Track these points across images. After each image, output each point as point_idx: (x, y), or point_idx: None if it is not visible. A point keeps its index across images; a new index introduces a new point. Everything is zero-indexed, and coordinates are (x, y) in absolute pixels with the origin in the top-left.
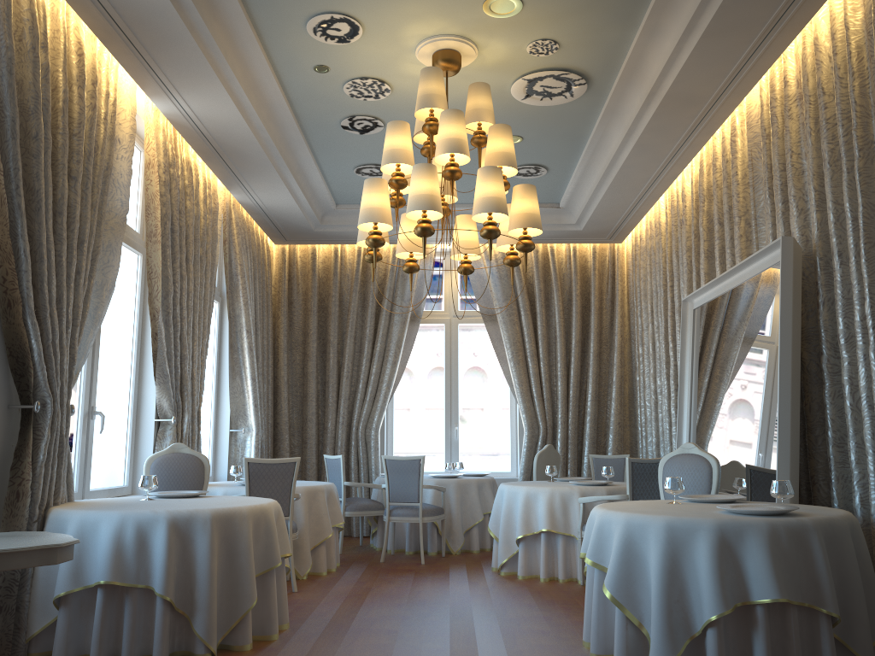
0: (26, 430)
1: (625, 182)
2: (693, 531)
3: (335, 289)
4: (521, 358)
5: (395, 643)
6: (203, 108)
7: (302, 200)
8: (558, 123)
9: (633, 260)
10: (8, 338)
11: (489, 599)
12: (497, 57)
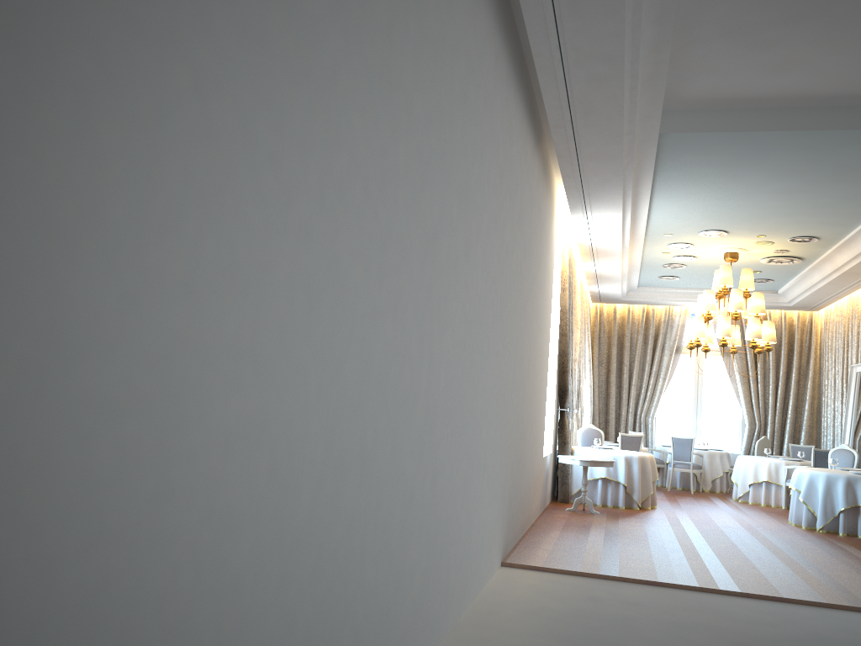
0: (562, 418)
1: (820, 292)
2: (837, 478)
3: (628, 332)
4: (746, 381)
5: (707, 513)
6: (604, 268)
7: (623, 289)
8: (783, 268)
9: (825, 324)
10: (560, 384)
11: (738, 508)
12: (756, 252)
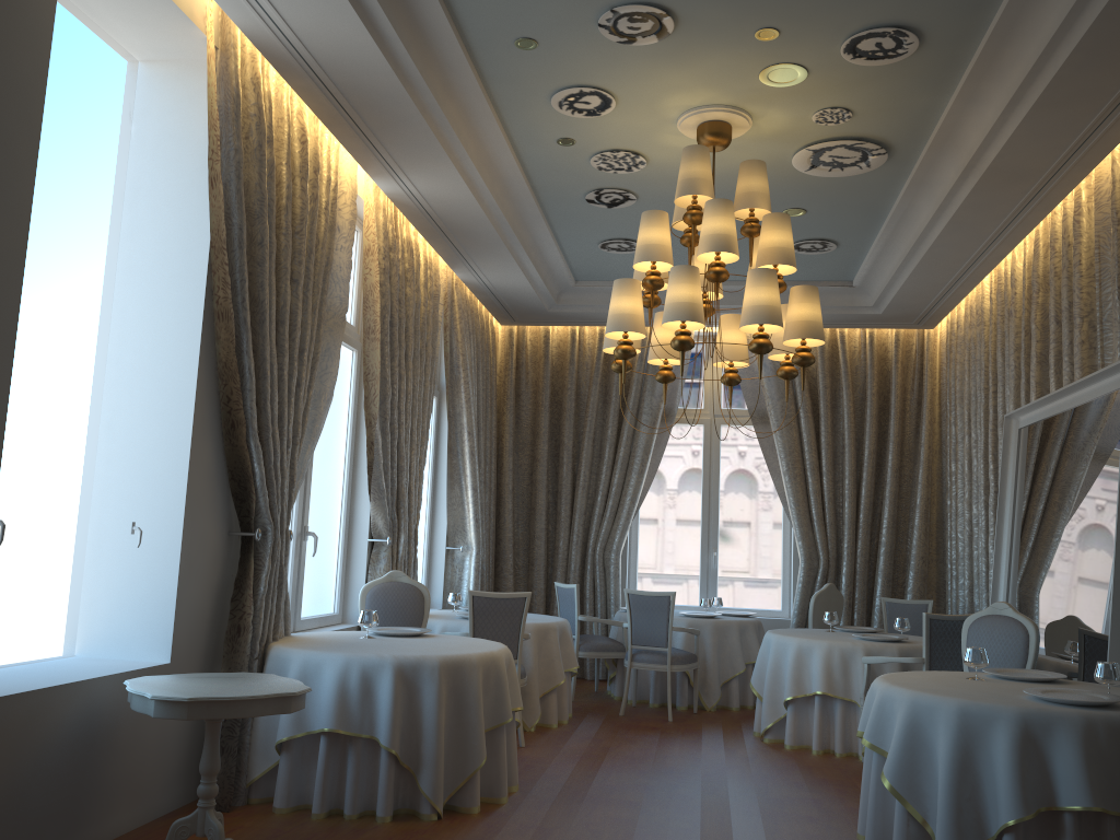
0: (246, 558)
1: (936, 262)
2: (991, 720)
3: (571, 381)
4: (799, 471)
5: (637, 818)
6: (430, 188)
7: (535, 278)
8: (851, 194)
9: (948, 351)
10: (231, 461)
11: (748, 772)
12: (776, 127)
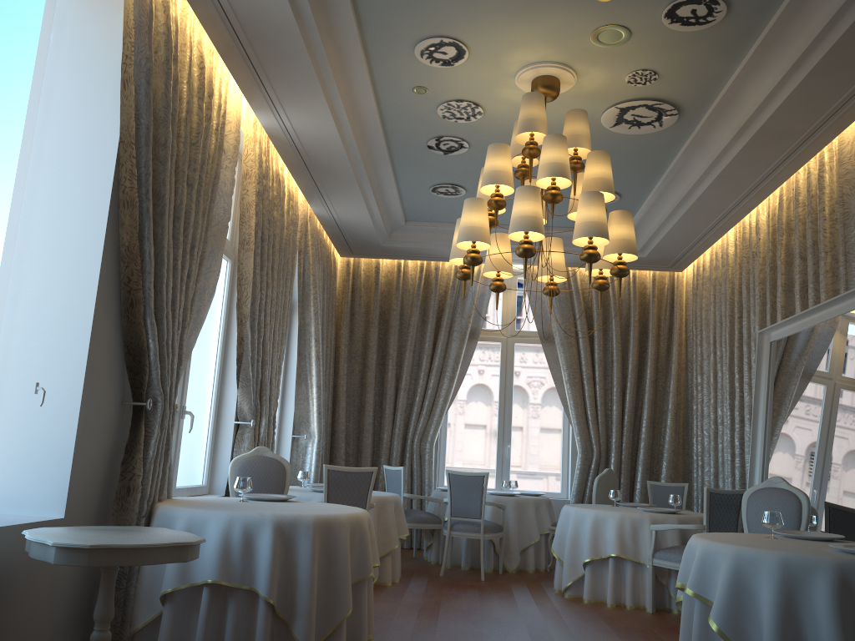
0: (136, 426)
1: (699, 212)
2: (811, 569)
3: (397, 303)
4: (578, 380)
5: None
6: (303, 124)
7: (375, 215)
8: (640, 151)
9: (694, 289)
10: (128, 336)
11: (562, 621)
12: (594, 85)
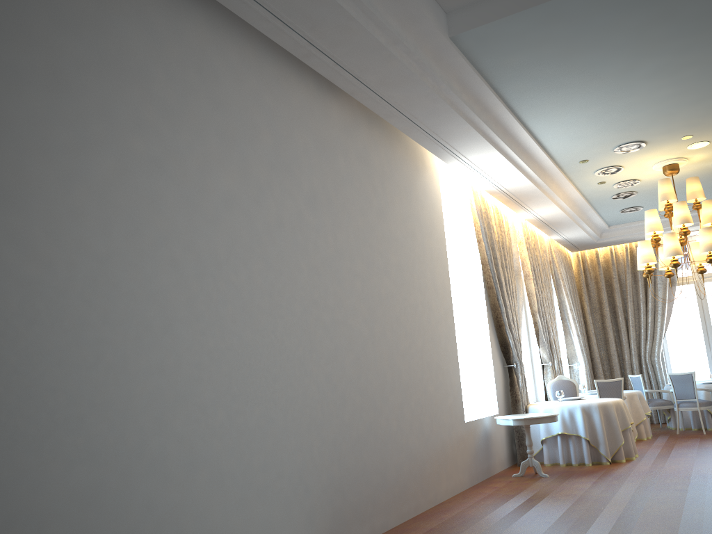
0: (511, 375)
1: None
2: None
3: (614, 274)
4: None
5: (694, 459)
6: (543, 212)
7: (589, 231)
8: None
9: None
10: (500, 339)
11: None
12: (700, 158)
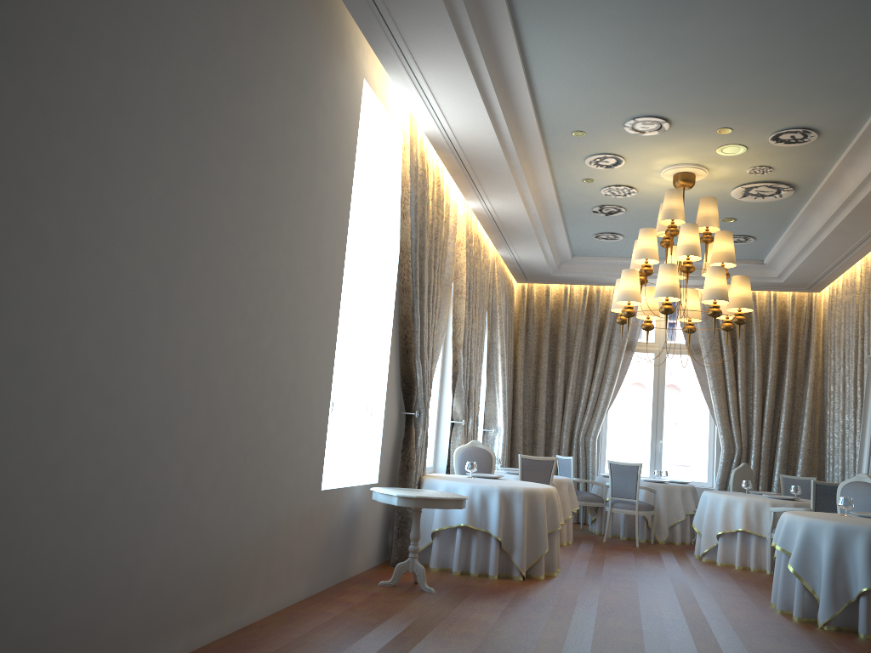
0: (408, 427)
1: (823, 252)
2: (854, 533)
3: (564, 321)
4: (721, 387)
5: (637, 588)
6: (500, 206)
7: (548, 255)
8: (767, 211)
9: (829, 308)
10: (404, 371)
11: (696, 573)
12: (723, 175)
